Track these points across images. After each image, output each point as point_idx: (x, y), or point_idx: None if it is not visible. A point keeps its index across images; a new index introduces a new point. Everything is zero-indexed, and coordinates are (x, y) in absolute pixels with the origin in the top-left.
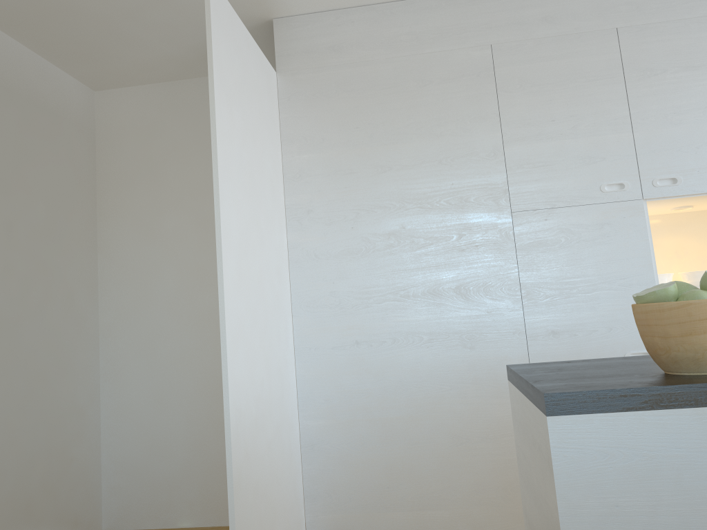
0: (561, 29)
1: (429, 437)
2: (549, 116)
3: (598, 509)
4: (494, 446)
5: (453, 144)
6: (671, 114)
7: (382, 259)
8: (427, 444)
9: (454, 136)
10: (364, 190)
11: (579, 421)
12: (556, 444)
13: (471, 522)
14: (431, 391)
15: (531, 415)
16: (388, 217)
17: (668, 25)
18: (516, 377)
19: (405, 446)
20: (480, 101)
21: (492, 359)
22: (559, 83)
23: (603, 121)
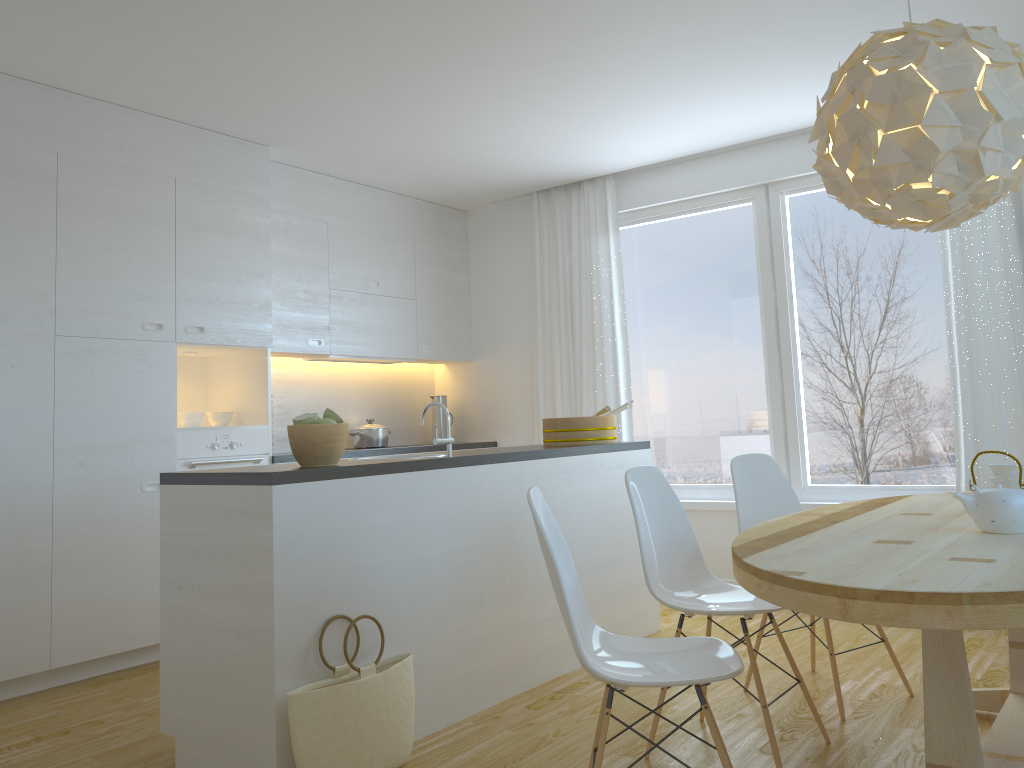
0: (129, 161)
1: None
2: (106, 244)
3: (291, 536)
4: (4, 585)
5: (1, 249)
6: (207, 270)
7: None
8: None
9: (4, 240)
10: None
11: (287, 488)
12: (276, 501)
13: None
14: None
15: (231, 495)
16: None
17: (216, 190)
18: (197, 476)
19: None
20: (38, 209)
21: (14, 492)
22: (120, 214)
23: (153, 262)
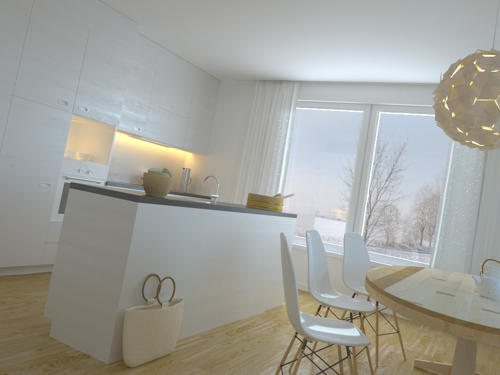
0: (69, 13)
1: None
2: (48, 54)
3: (141, 230)
4: None
5: None
6: (95, 79)
7: None
8: None
9: None
10: None
11: (144, 205)
12: (138, 211)
13: None
14: None
15: (112, 202)
16: None
17: (108, 39)
18: (93, 188)
19: None
20: (18, 26)
21: None
22: (58, 39)
23: (70, 68)
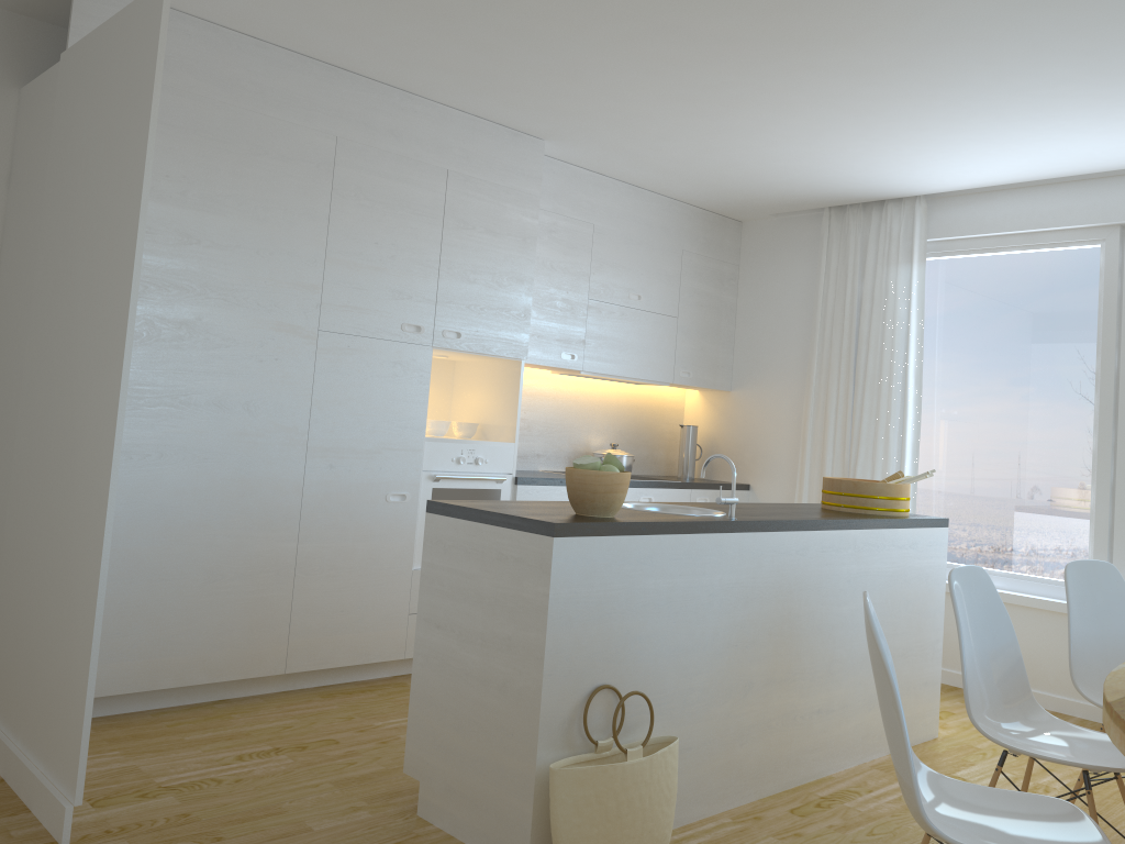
0: (404, 149)
1: (181, 572)
2: (375, 237)
3: (566, 594)
4: (250, 583)
5: (275, 236)
6: (470, 271)
7: (166, 353)
8: (176, 580)
9: (279, 228)
10: (160, 259)
11: (568, 541)
12: (555, 555)
13: (208, 667)
14: (193, 519)
15: (505, 539)
16: (184, 302)
17: (486, 185)
18: (468, 511)
19: (150, 582)
20: (314, 197)
21: (267, 488)
22: (390, 205)
23: (418, 259)
